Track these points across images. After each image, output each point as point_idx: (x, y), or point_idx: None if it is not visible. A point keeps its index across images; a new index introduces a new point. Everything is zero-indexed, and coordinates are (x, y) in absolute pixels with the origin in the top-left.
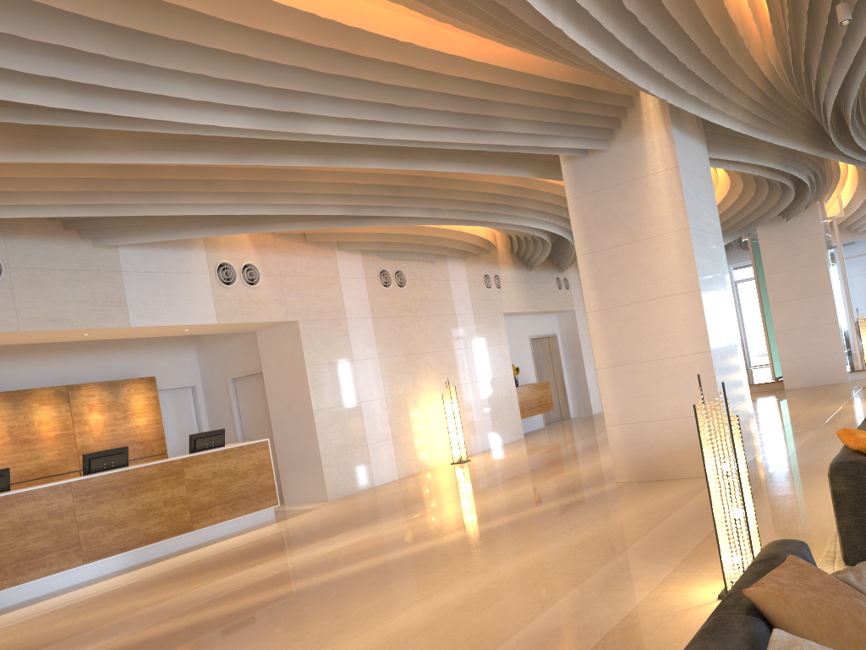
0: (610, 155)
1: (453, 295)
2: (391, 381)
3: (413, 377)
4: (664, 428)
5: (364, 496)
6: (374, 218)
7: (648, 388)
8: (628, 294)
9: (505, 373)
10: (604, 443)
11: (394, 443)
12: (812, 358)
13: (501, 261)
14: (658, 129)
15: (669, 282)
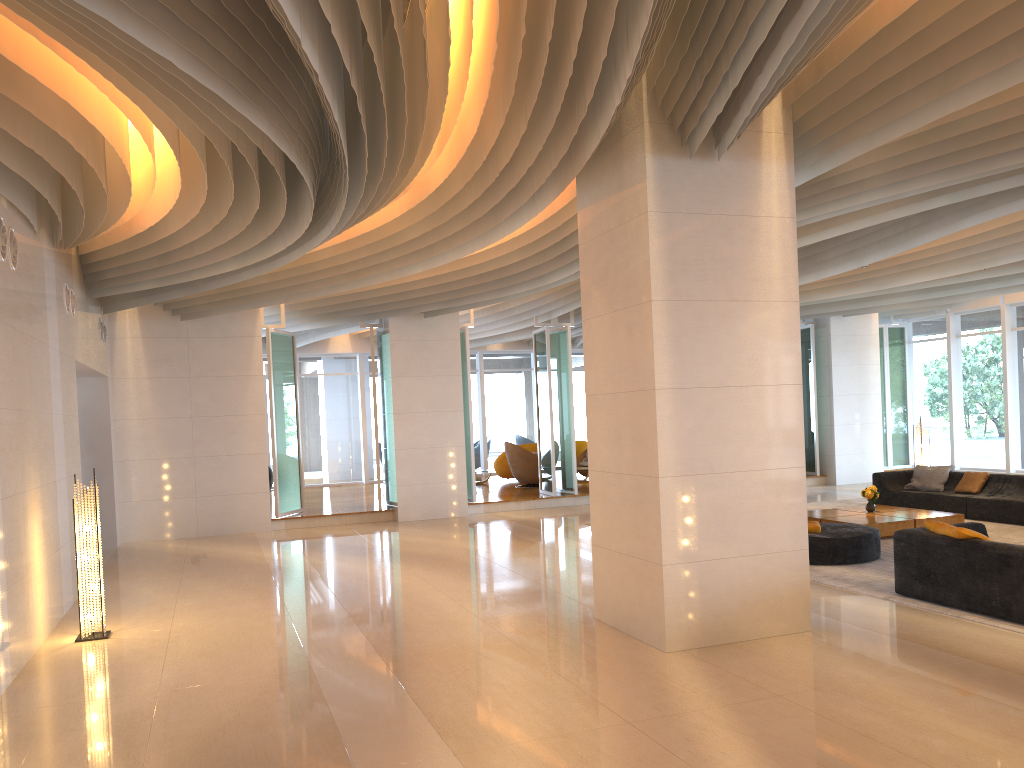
0: (715, 169)
1: (47, 309)
2: (6, 463)
3: (22, 458)
4: (739, 569)
5: (52, 732)
6: (261, 109)
7: (726, 510)
8: (717, 373)
9: (77, 469)
10: (360, 593)
11: (8, 601)
12: (433, 485)
13: (73, 270)
14: (778, 160)
15: (768, 367)
